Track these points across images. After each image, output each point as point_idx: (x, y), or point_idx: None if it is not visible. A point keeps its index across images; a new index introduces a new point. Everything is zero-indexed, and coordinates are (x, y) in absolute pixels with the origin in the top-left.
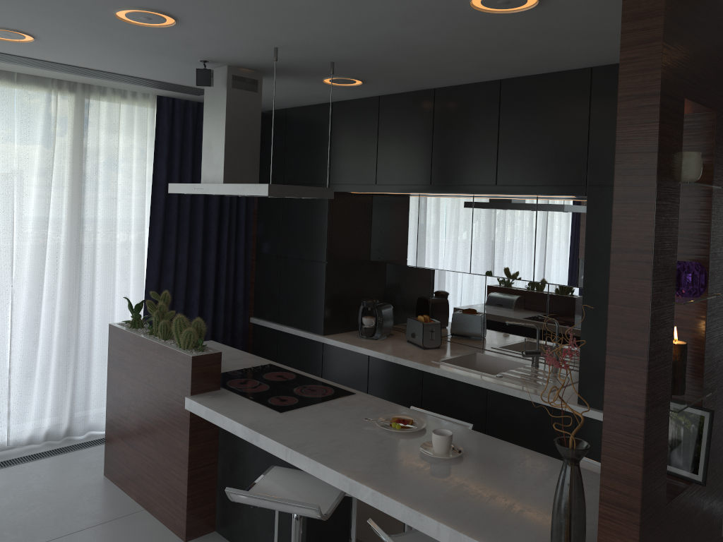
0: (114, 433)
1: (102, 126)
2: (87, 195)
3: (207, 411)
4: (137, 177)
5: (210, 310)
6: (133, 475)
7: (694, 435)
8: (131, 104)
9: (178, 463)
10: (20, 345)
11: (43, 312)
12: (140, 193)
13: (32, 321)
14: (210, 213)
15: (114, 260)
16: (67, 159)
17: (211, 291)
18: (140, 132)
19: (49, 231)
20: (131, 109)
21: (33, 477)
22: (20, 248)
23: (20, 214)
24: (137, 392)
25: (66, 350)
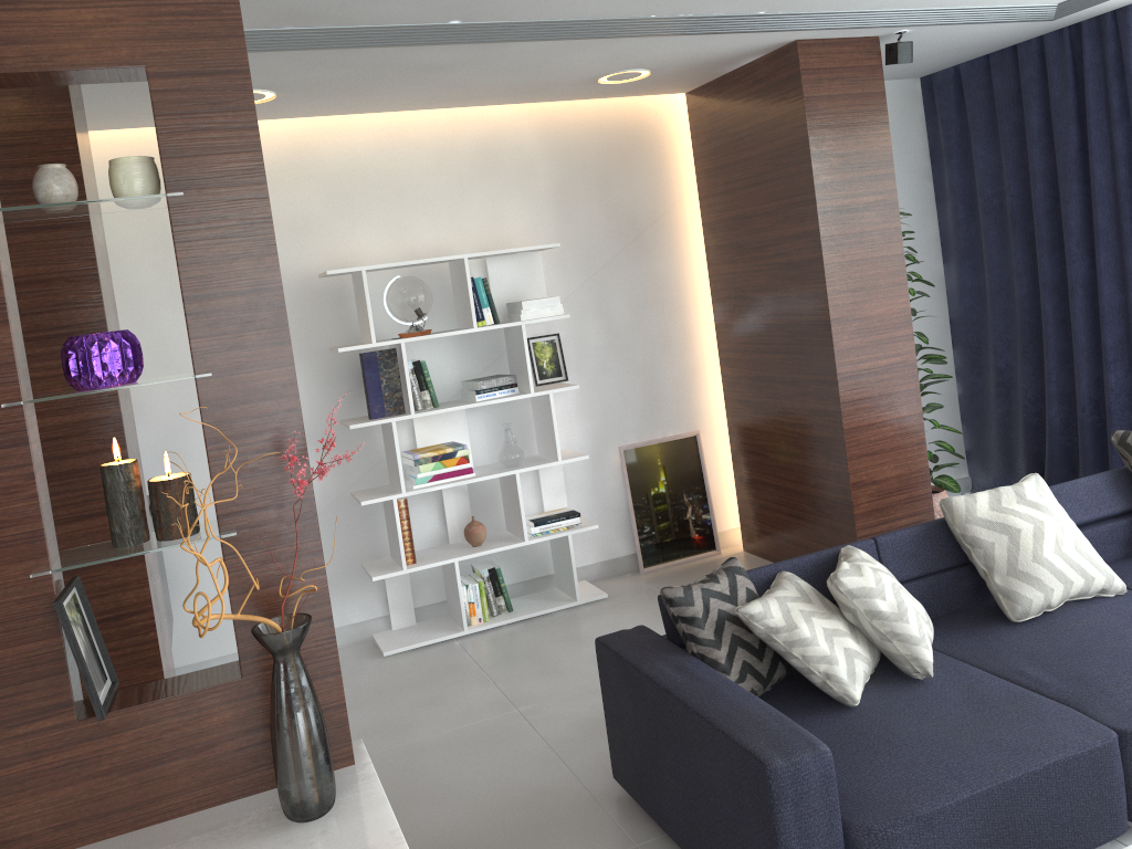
0: None
1: None
2: None
3: None
4: None
5: None
6: None
7: (84, 627)
8: None
9: None
10: None
11: None
12: None
13: None
14: None
15: None
16: None
17: None
18: None
19: None
20: None
21: None
22: None
23: None
24: None
25: None
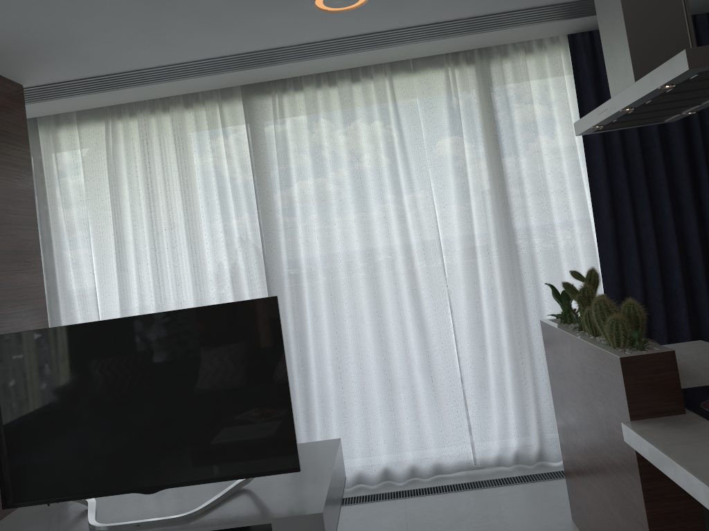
0: (569, 465)
1: (511, 92)
2: (509, 174)
3: (650, 449)
4: (564, 141)
5: (705, 300)
6: (596, 530)
7: None
8: (538, 56)
9: (638, 528)
10: (468, 351)
11: (485, 313)
12: (571, 160)
13: (474, 324)
14: (675, 167)
15: (553, 246)
16: (479, 138)
17: (700, 274)
18: (556, 86)
19: (475, 222)
20: (540, 62)
21: (492, 507)
22: (447, 244)
23: (440, 207)
24: (577, 410)
25: (517, 357)
